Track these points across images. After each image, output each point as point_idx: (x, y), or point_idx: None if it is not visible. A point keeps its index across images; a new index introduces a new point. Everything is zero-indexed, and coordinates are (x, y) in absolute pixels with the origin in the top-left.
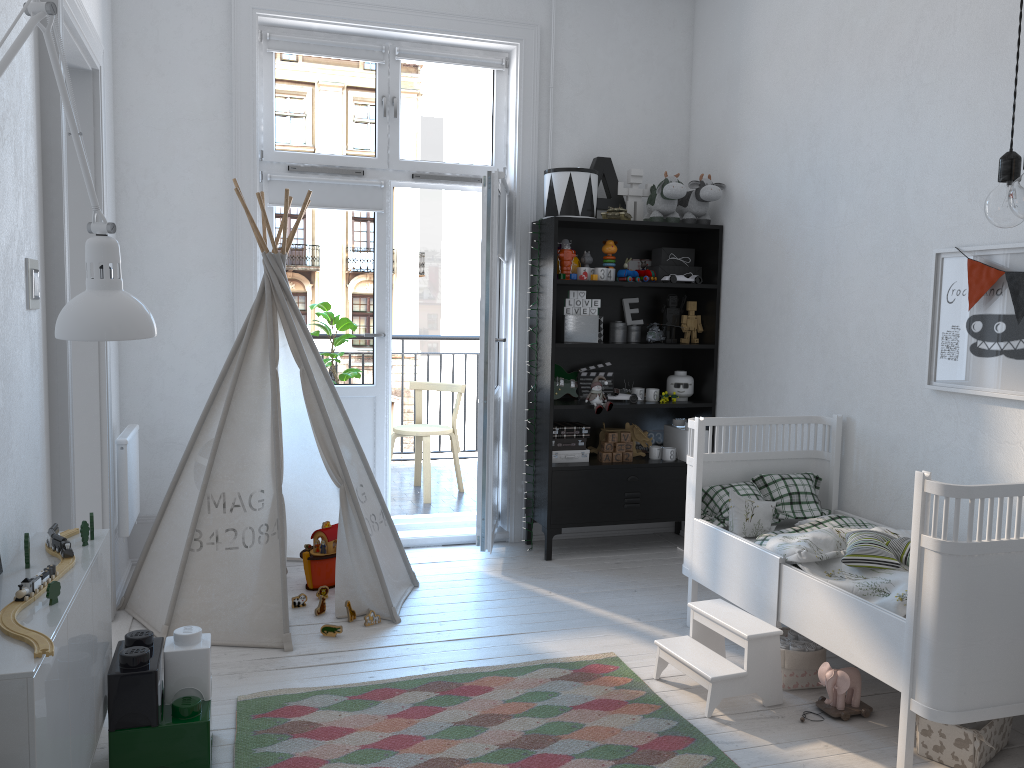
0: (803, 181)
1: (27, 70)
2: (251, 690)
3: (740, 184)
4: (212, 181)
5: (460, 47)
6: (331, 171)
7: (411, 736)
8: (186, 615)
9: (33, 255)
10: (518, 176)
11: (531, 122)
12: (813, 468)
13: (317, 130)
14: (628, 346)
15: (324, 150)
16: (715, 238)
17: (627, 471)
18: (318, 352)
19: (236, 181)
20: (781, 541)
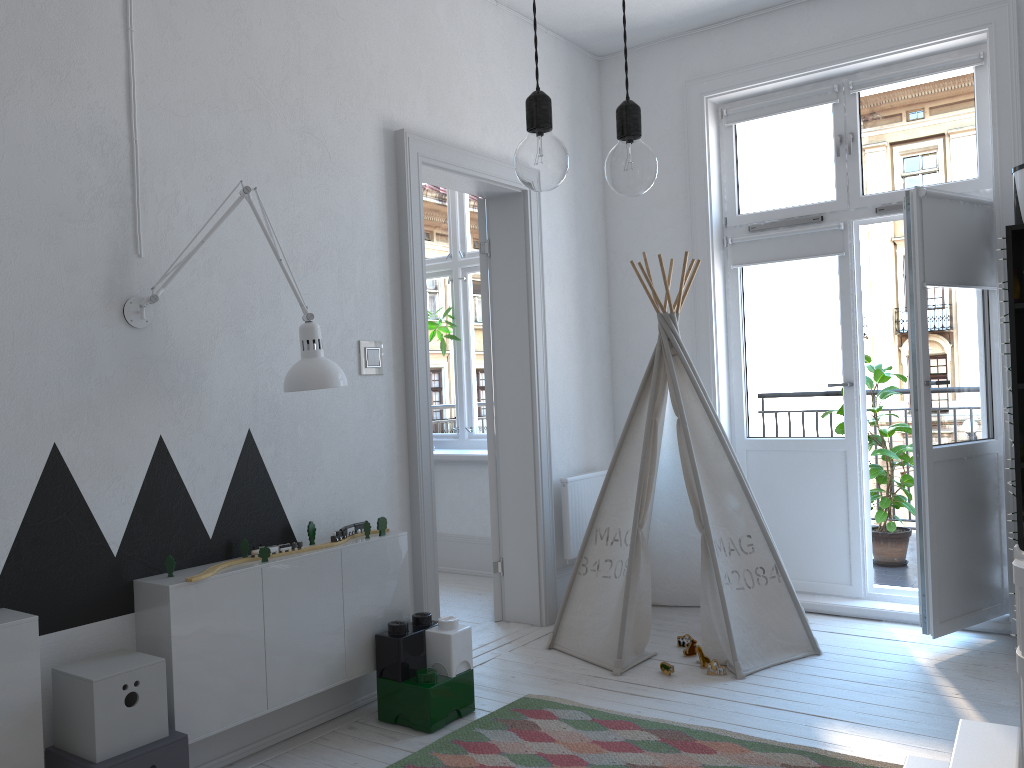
0: None
1: (370, 215)
2: (545, 693)
3: None
4: (676, 254)
5: (926, 56)
6: (788, 223)
7: (581, 760)
8: (568, 628)
9: (377, 338)
10: (995, 184)
11: (1010, 115)
12: None
13: (775, 186)
14: None
15: (783, 204)
16: None
17: None
18: (705, 402)
19: (644, 254)
20: None
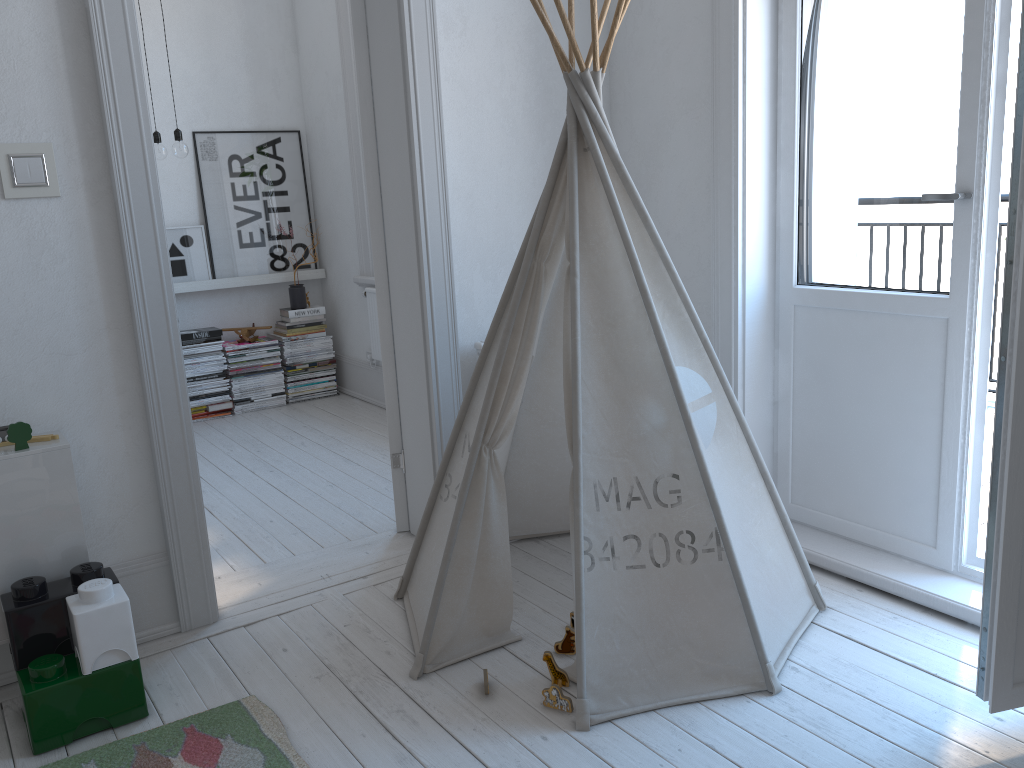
0: None
1: None
2: (278, 697)
3: None
4: None
5: None
6: None
7: None
8: (419, 575)
9: (40, 138)
10: None
11: None
12: None
13: None
14: None
15: None
16: None
17: None
18: (625, 236)
19: None
20: None
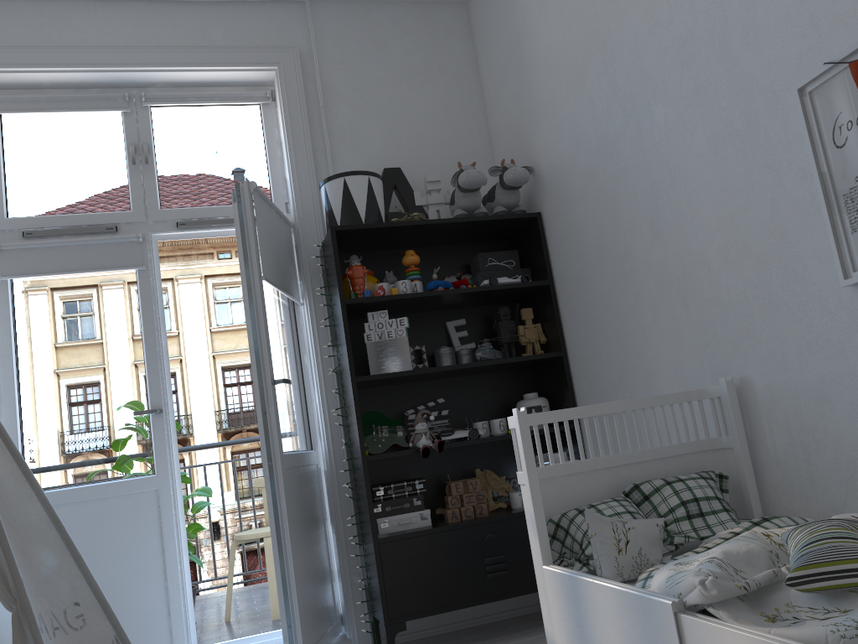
0: (609, 112)
1: None
2: None
3: (547, 157)
4: None
5: (217, 86)
6: (76, 231)
7: None
8: None
9: None
10: (297, 203)
11: (303, 145)
12: (713, 465)
13: (57, 190)
14: (452, 367)
15: (67, 210)
16: (535, 229)
17: (481, 528)
18: None
19: None
20: (671, 572)
